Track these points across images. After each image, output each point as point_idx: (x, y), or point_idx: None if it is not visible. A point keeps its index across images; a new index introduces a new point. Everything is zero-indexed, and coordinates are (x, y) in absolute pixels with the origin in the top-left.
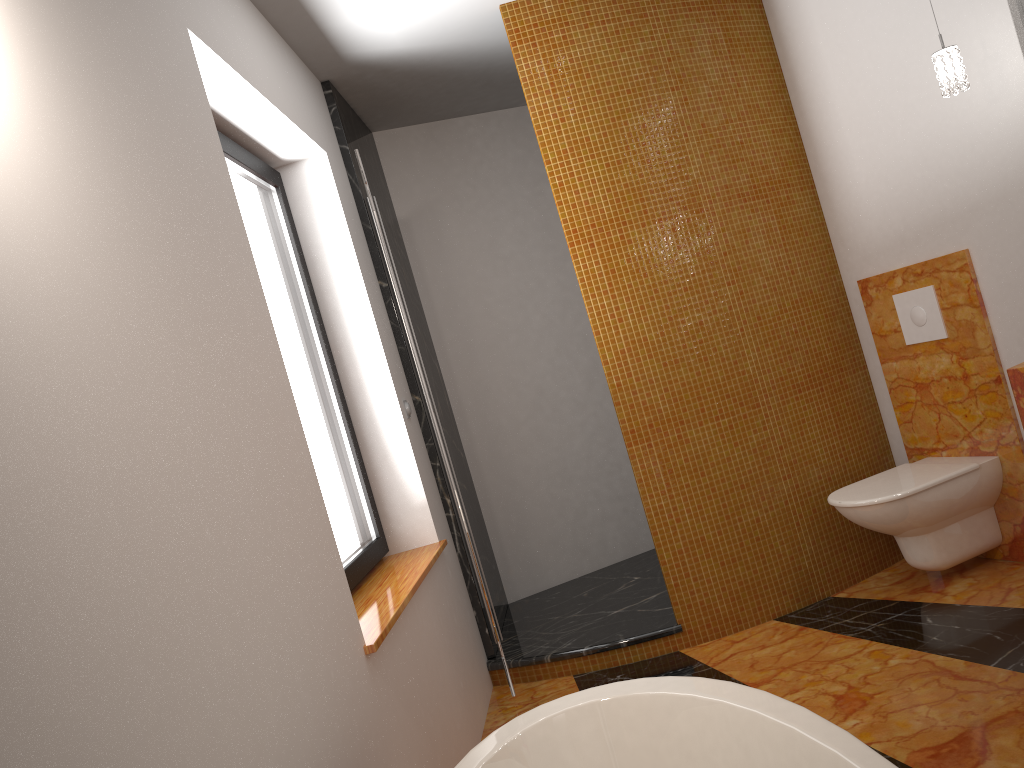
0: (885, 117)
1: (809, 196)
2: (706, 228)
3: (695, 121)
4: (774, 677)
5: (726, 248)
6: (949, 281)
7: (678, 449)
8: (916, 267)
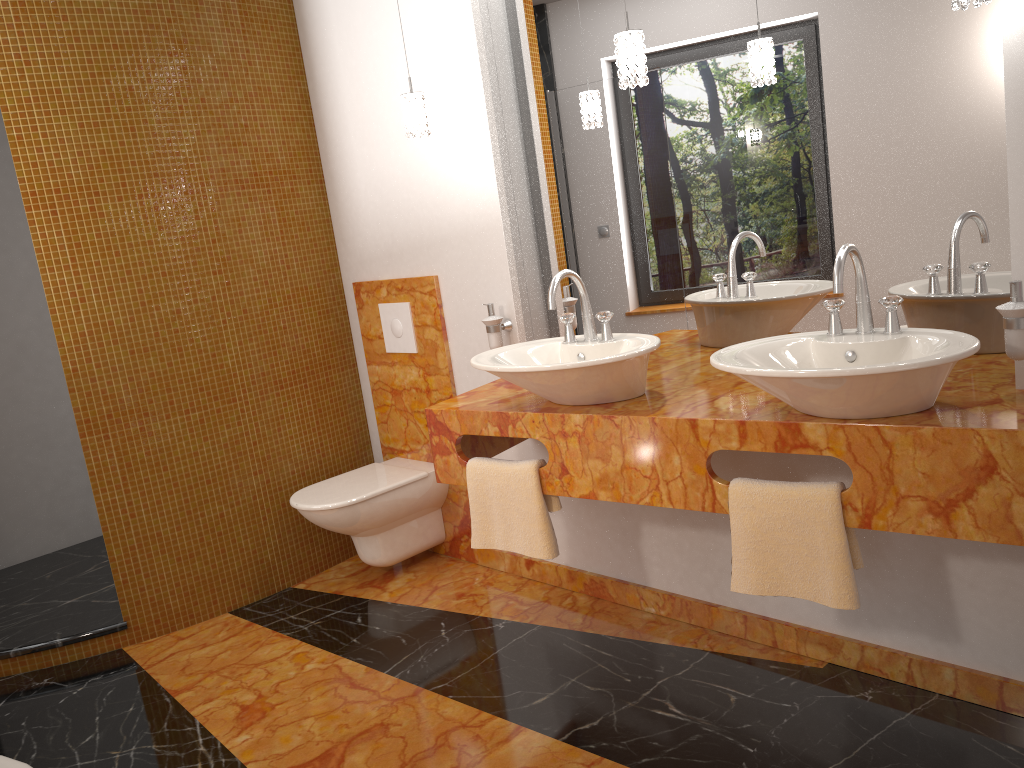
0: (383, 133)
1: (317, 191)
2: (195, 211)
3: (194, 94)
4: (198, 683)
5: (216, 235)
6: (422, 302)
7: (140, 442)
8: (398, 282)
